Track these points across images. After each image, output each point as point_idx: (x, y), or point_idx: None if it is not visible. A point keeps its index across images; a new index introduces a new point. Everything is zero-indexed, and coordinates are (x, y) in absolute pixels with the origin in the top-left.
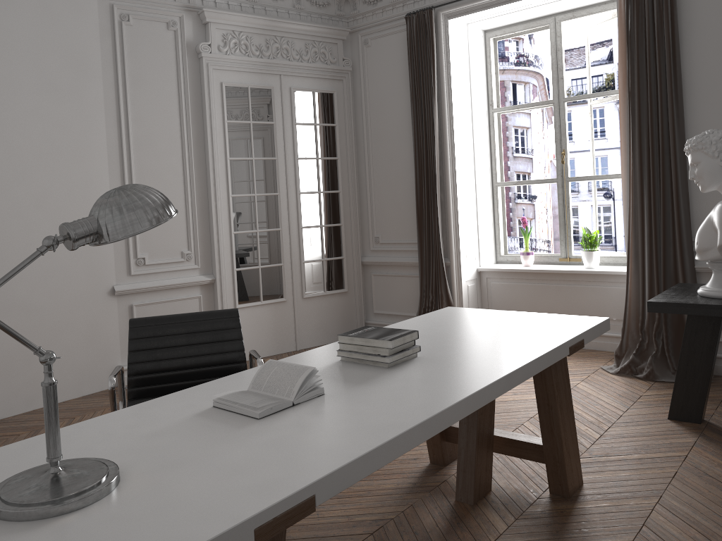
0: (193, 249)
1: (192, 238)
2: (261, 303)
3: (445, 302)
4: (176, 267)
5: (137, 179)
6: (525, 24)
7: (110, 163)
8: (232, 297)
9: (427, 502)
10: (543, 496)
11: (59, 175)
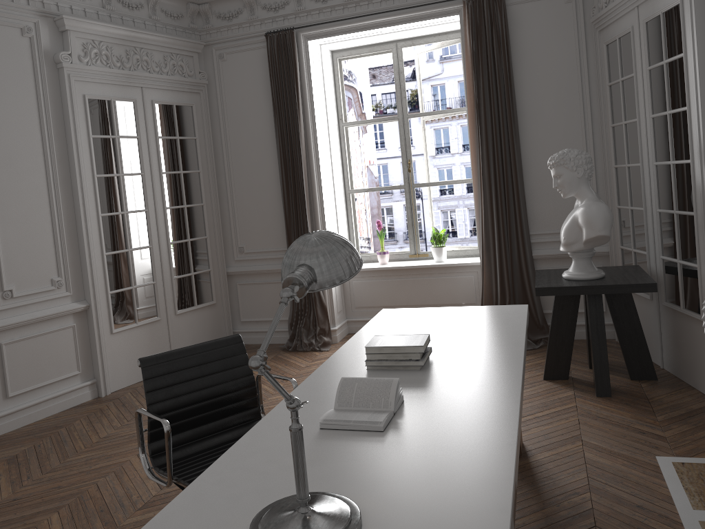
0: (63, 275)
1: (62, 263)
2: (136, 324)
3: (319, 304)
4: (47, 296)
5: None
6: (370, 47)
7: None
8: (107, 322)
9: None
10: None
11: None
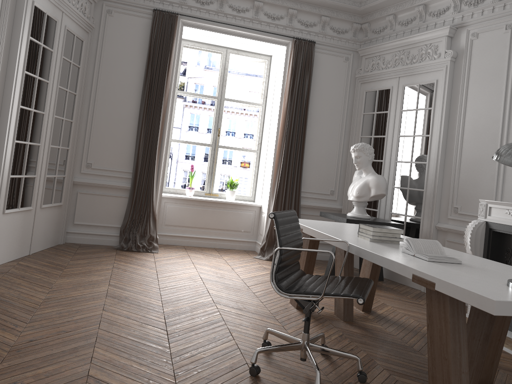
0: None
1: None
2: (19, 210)
3: (151, 217)
4: None
5: None
6: (209, 45)
7: None
8: (3, 202)
9: (337, 324)
10: (363, 312)
11: None
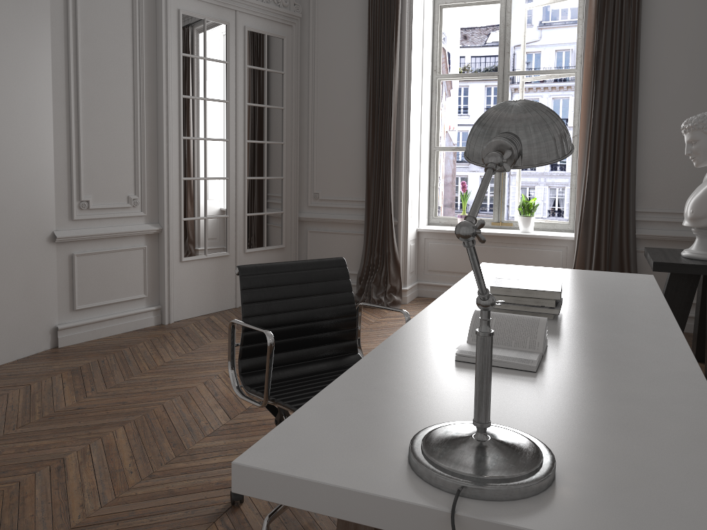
0: (140, 194)
1: (140, 182)
2: (206, 256)
3: (392, 260)
4: (122, 213)
5: (84, 109)
6: None
7: (54, 86)
8: (178, 249)
9: None
10: None
11: None
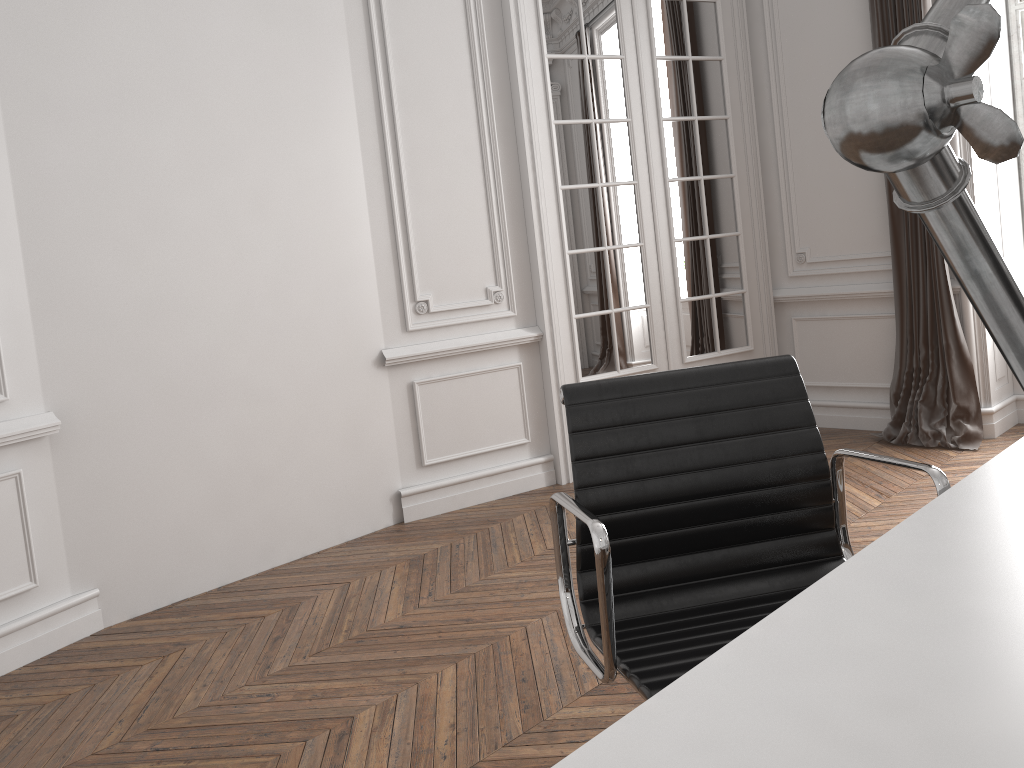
0: (504, 284)
1: (501, 264)
2: (617, 373)
3: (956, 359)
4: (479, 315)
5: (408, 164)
6: None
7: (362, 135)
8: (571, 365)
9: None
10: None
11: (285, 157)
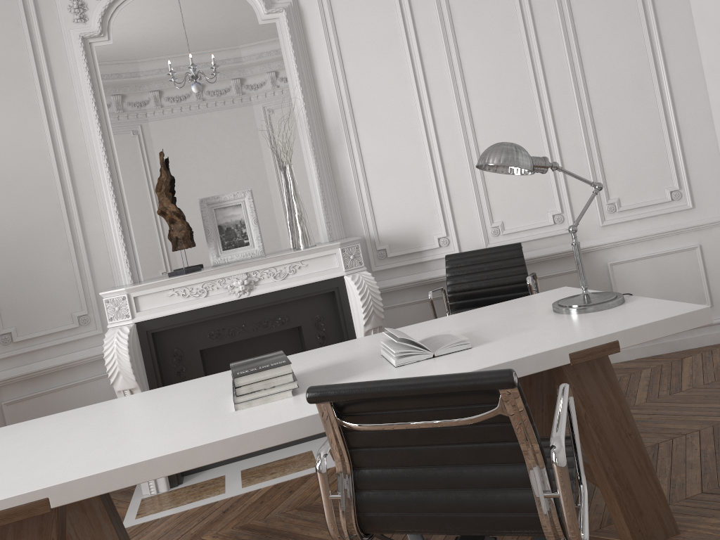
0: None
1: None
2: None
3: None
4: None
5: None
6: None
7: None
8: None
9: None
10: None
11: None
